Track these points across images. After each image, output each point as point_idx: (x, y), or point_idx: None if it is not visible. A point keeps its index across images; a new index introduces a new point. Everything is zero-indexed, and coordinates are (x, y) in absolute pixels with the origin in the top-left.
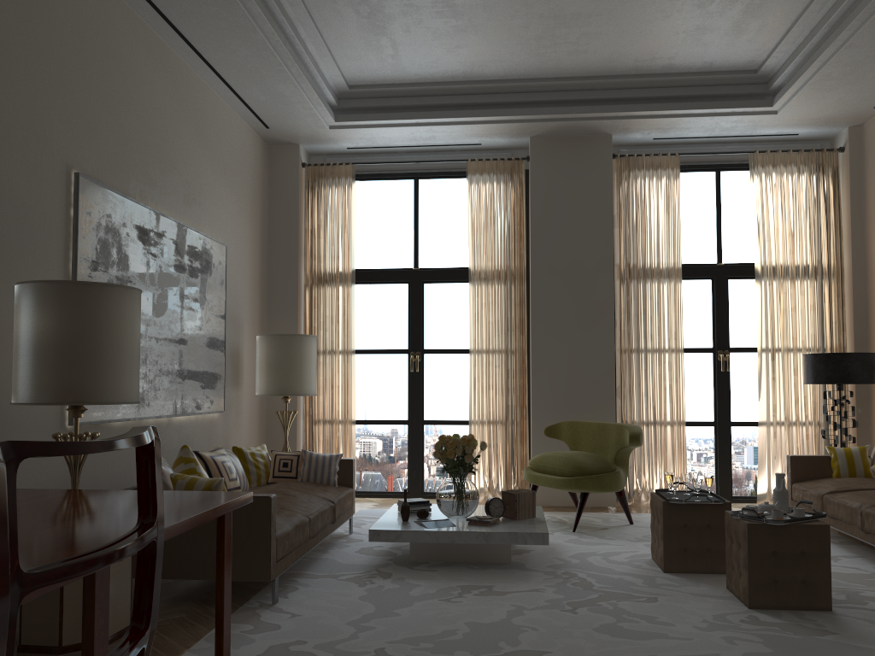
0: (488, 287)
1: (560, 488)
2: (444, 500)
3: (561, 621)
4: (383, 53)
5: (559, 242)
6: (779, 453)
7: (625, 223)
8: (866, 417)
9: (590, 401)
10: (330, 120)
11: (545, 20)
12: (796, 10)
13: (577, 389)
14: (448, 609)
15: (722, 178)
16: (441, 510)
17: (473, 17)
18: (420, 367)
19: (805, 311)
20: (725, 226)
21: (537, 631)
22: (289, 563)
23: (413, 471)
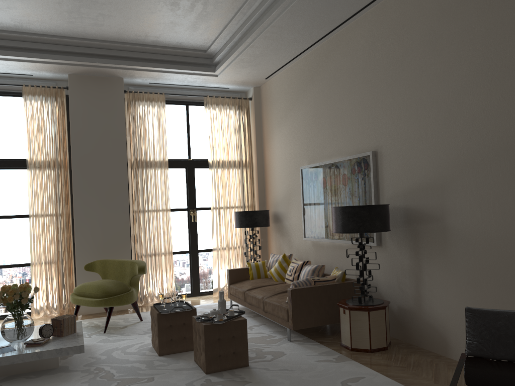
0: (41, 173)
1: (95, 306)
2: (7, 331)
3: None
4: None
5: (91, 144)
6: (224, 266)
7: (134, 134)
8: (265, 243)
9: (115, 244)
10: None
11: (73, 1)
12: (225, 22)
13: (106, 238)
14: None
15: (190, 109)
16: (5, 339)
17: None
18: None
19: (235, 187)
20: (192, 138)
21: None
22: None
23: None
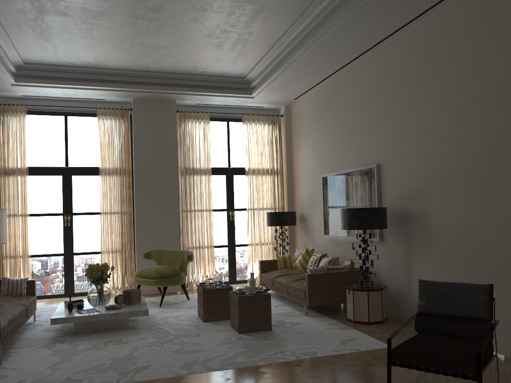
0: (110, 178)
1: (153, 285)
2: (92, 298)
3: (157, 351)
4: (47, 50)
5: (149, 155)
6: (257, 259)
7: (183, 146)
8: (293, 239)
9: (167, 238)
10: (12, 81)
11: (141, 46)
12: (259, 57)
13: (160, 232)
14: (99, 353)
15: (230, 125)
16: (90, 303)
17: (102, 40)
18: (71, 223)
19: (267, 191)
20: (232, 149)
21: (145, 357)
22: (6, 342)
23: (67, 281)
